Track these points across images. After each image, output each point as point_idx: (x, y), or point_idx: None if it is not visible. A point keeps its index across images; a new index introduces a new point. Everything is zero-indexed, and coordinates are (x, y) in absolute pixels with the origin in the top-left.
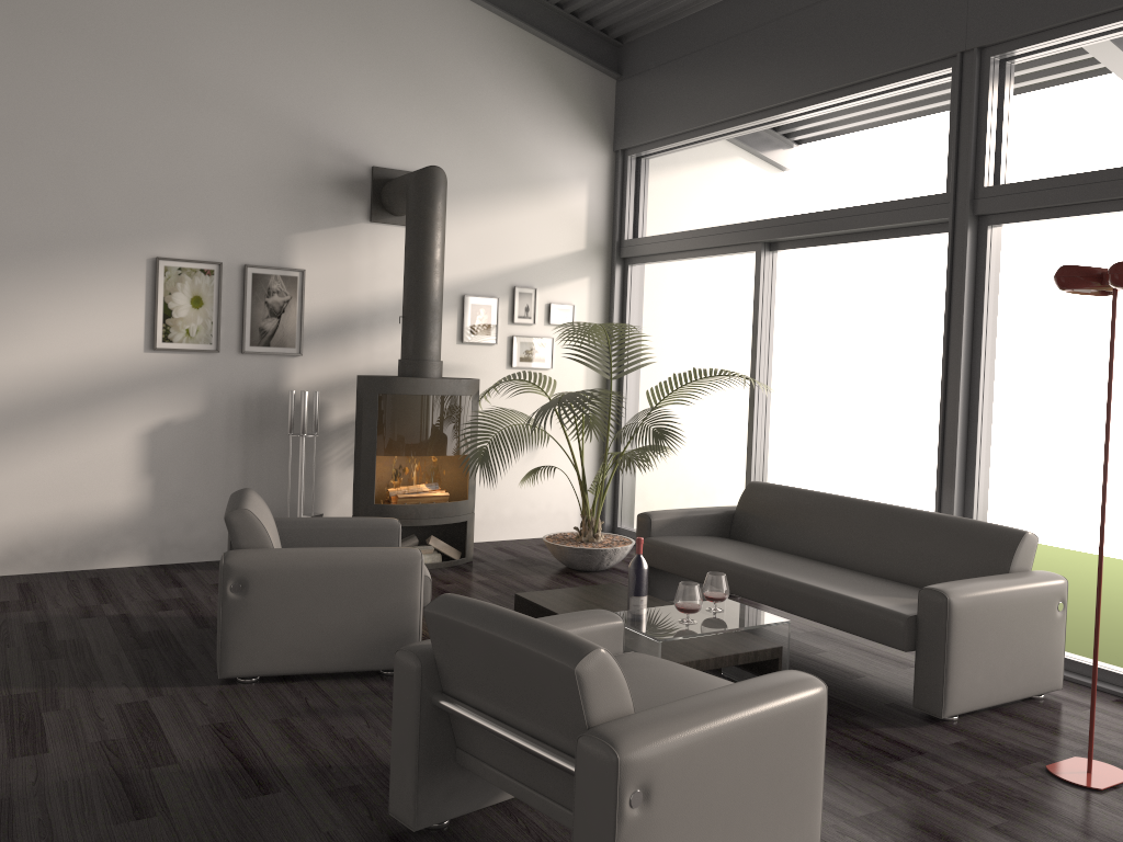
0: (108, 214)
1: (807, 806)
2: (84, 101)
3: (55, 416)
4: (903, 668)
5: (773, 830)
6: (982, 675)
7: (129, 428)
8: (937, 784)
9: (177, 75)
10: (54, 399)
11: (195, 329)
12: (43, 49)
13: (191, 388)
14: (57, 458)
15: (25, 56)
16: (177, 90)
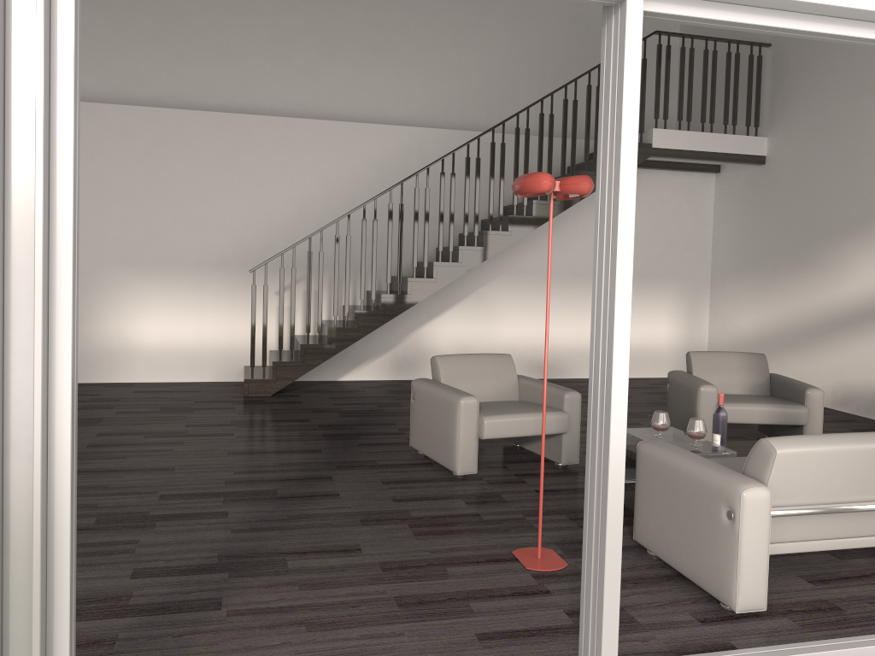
0: None
1: (449, 444)
2: None
3: (863, 322)
4: (801, 576)
5: (440, 442)
6: (654, 525)
7: None
8: (533, 518)
9: None
10: (863, 312)
11: None
12: (866, 106)
13: None
14: (863, 348)
15: (858, 114)
16: None
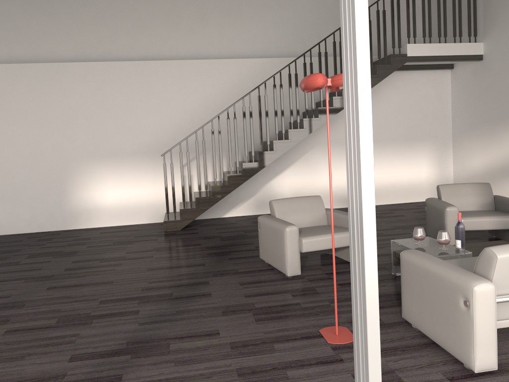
0: None
1: (282, 257)
2: None
3: None
4: None
5: (276, 255)
6: (414, 308)
7: None
8: None
9: None
10: None
11: None
12: None
13: None
14: None
15: None
16: None
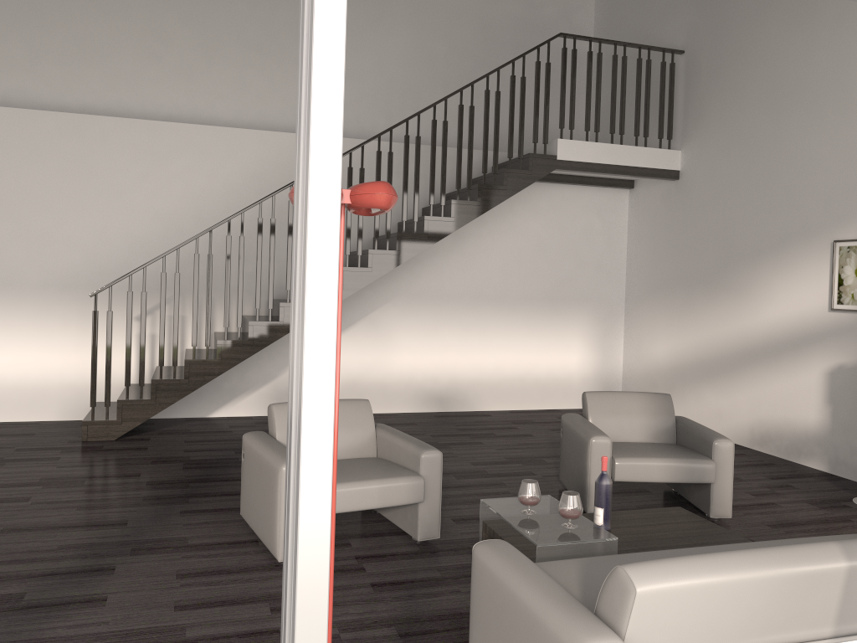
0: (810, 214)
1: (271, 522)
2: (800, 141)
3: (782, 353)
4: None
5: (263, 517)
6: None
7: (818, 367)
8: (350, 635)
9: (850, 99)
10: (782, 342)
11: (856, 293)
12: (782, 117)
13: (855, 341)
14: (782, 382)
15: (774, 125)
16: (850, 111)
